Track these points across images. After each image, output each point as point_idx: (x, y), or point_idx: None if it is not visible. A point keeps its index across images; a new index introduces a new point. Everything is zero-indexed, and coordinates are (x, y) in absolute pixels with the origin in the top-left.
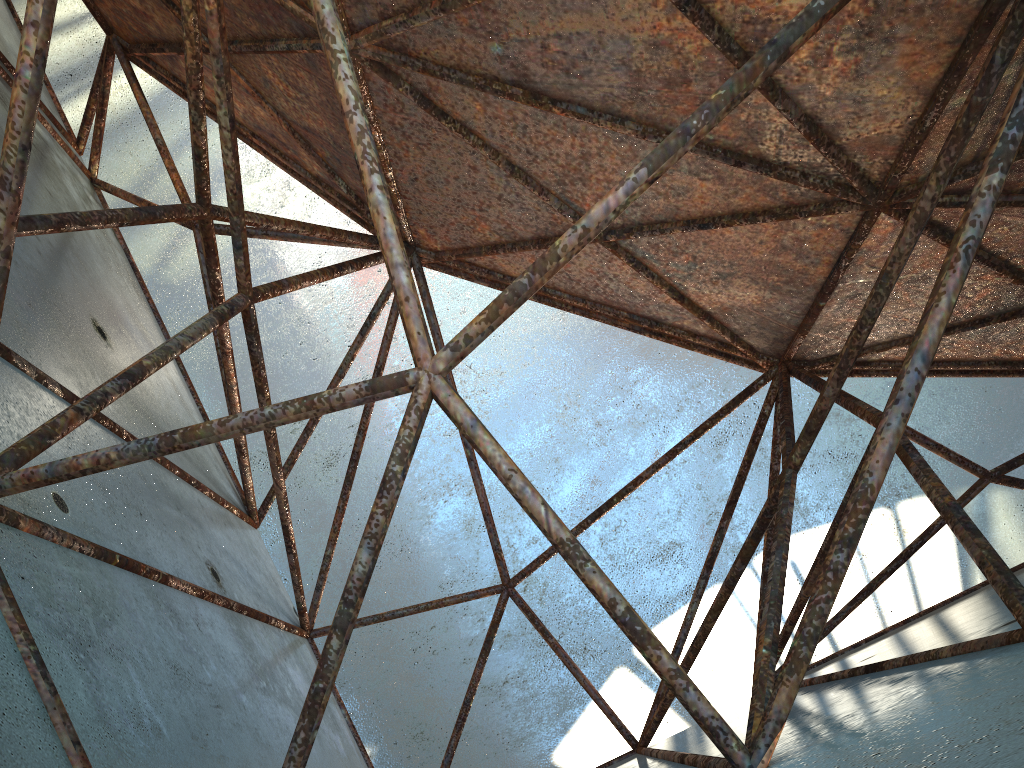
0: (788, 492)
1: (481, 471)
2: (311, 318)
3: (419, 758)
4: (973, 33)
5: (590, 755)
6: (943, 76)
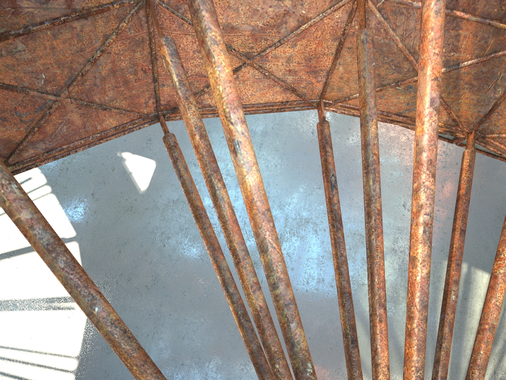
0: None
1: (204, 309)
2: (312, 301)
3: (122, 202)
4: None
5: None
6: None
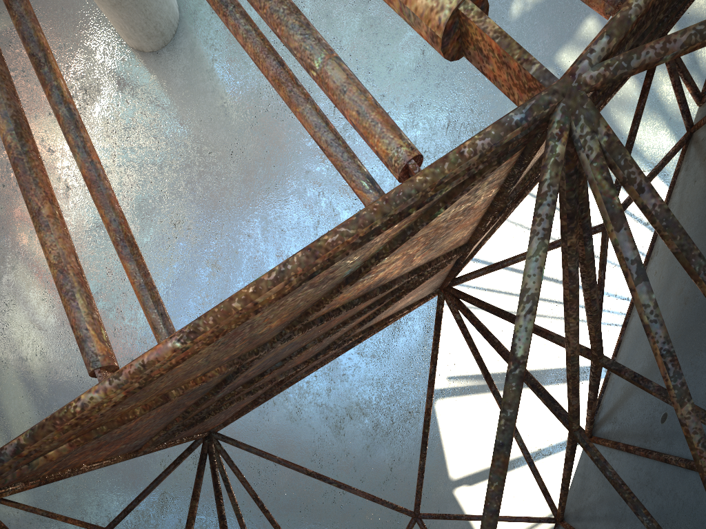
0: (594, 453)
1: None
2: None
3: None
4: (498, 202)
5: (467, 457)
6: (485, 213)
